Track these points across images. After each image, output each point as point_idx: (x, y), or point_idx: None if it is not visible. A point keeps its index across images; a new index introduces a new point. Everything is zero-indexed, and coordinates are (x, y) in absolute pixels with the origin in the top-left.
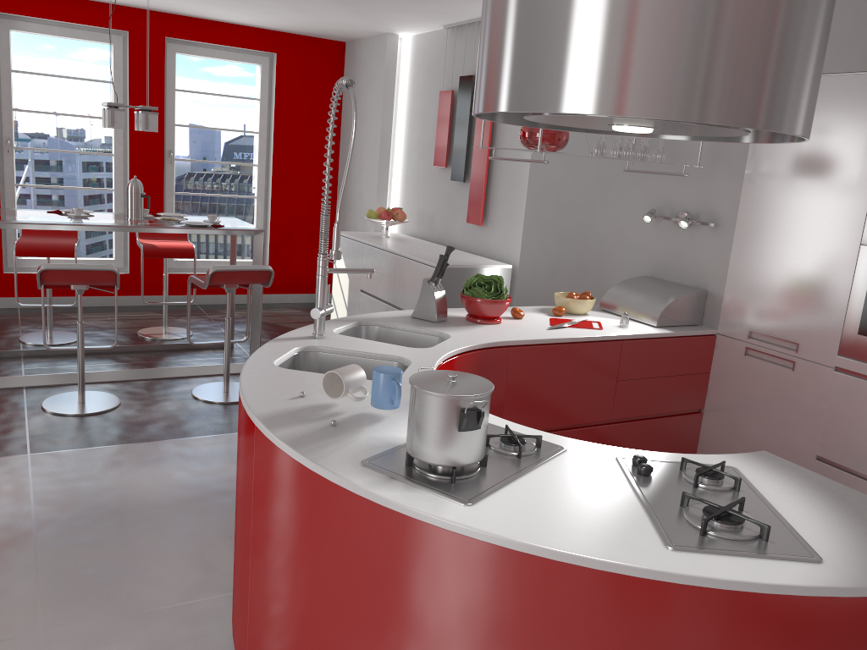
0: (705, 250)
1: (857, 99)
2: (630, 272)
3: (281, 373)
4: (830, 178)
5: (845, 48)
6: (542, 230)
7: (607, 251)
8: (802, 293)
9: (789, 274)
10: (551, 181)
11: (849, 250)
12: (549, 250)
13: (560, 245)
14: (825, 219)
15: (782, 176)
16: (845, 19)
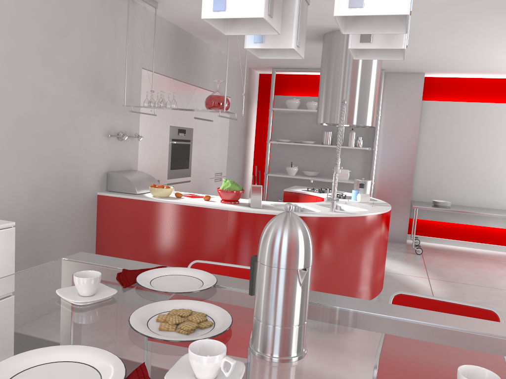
0: (130, 150)
1: (165, 86)
2: (96, 172)
3: (369, 209)
4: (162, 114)
5: (162, 65)
6: (18, 159)
7: (80, 163)
8: (158, 160)
9: (155, 154)
10: (23, 112)
11: (167, 141)
12: (29, 174)
13: (41, 167)
14: (162, 130)
15: (151, 113)
16: (161, 53)
